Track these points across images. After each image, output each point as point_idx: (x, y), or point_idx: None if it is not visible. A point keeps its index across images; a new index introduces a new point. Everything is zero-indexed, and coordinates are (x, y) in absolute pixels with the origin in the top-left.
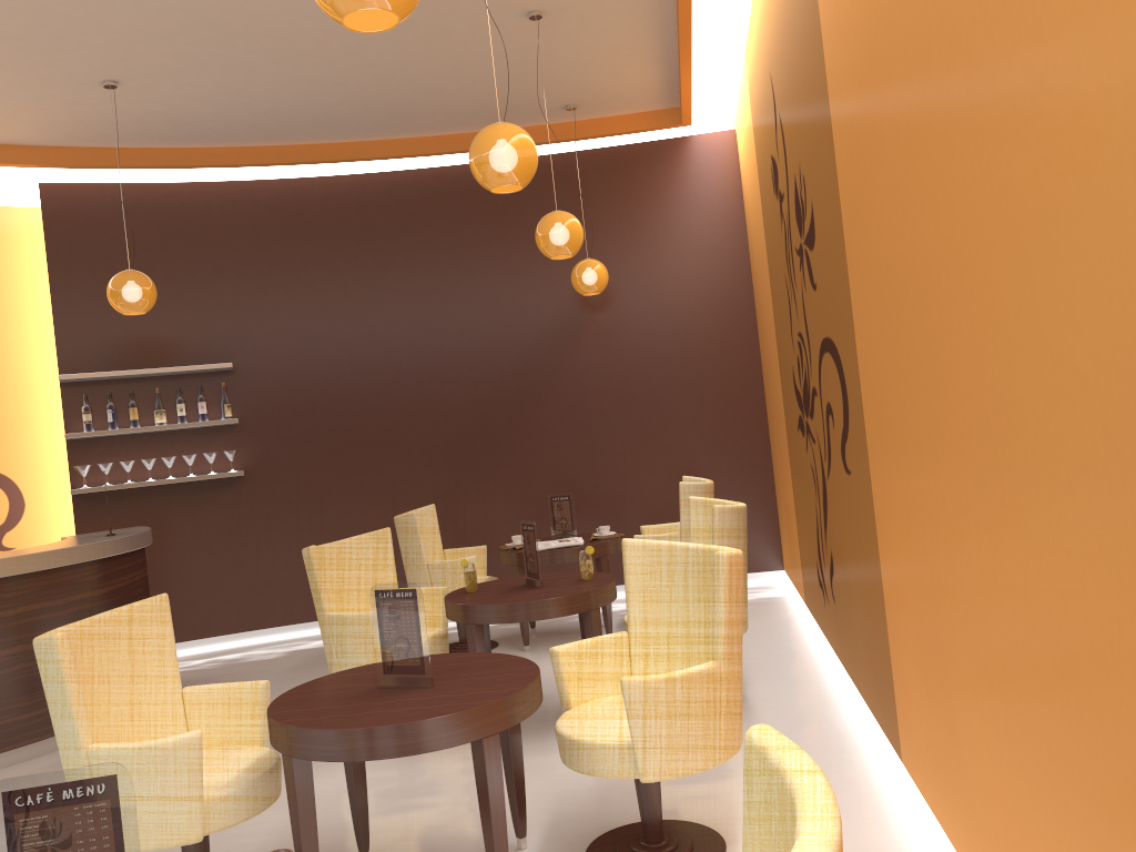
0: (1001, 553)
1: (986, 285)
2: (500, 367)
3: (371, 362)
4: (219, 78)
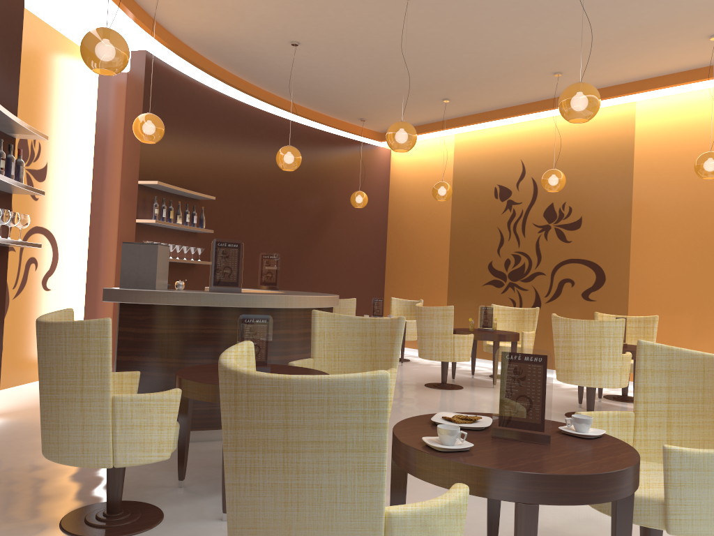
0: None
1: None
2: (298, 230)
3: (251, 212)
4: (326, 62)
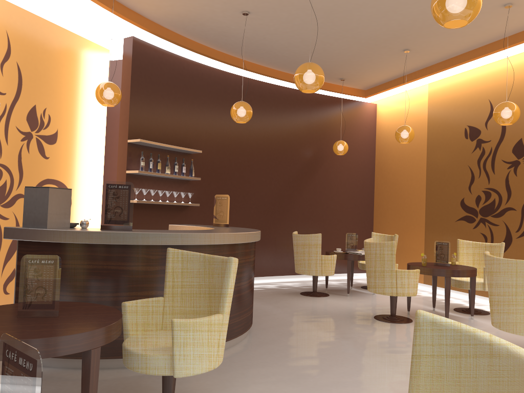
0: None
1: None
2: (288, 176)
3: (242, 163)
4: (282, 27)
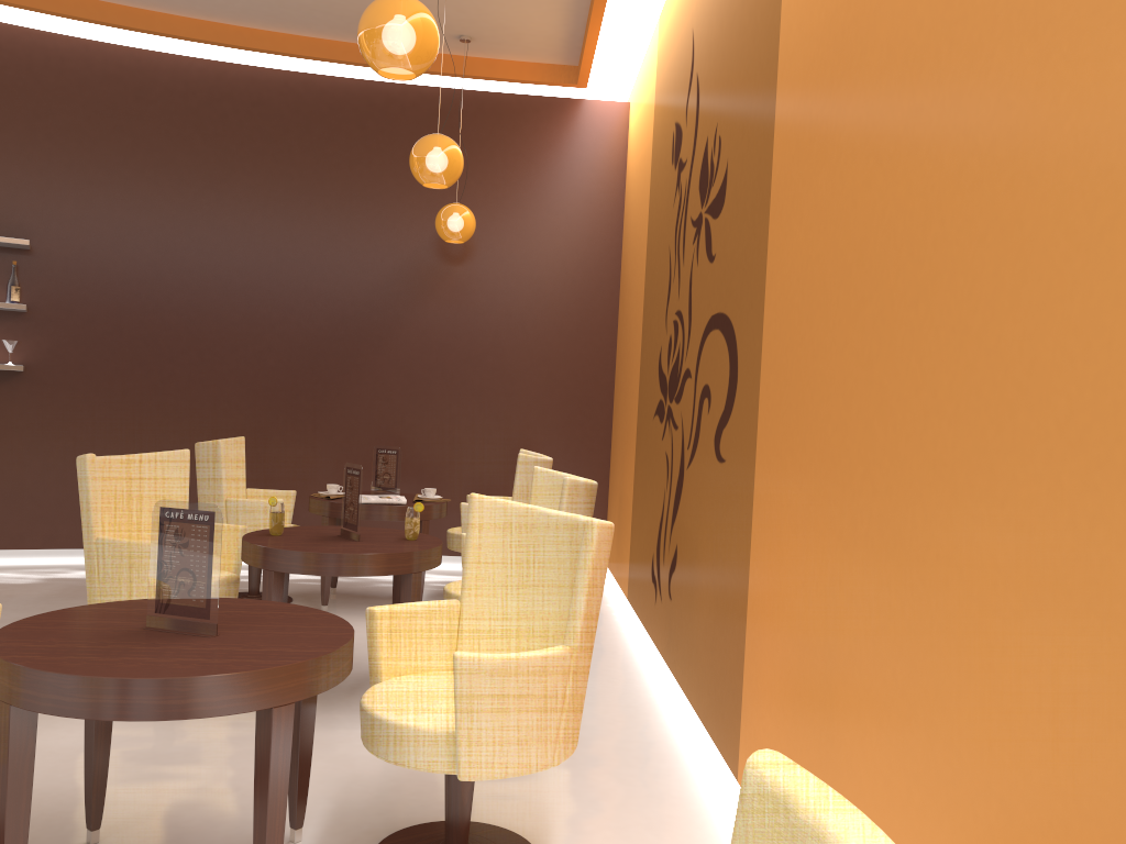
0: (965, 556)
1: (1015, 225)
2: (342, 303)
3: (196, 271)
4: None
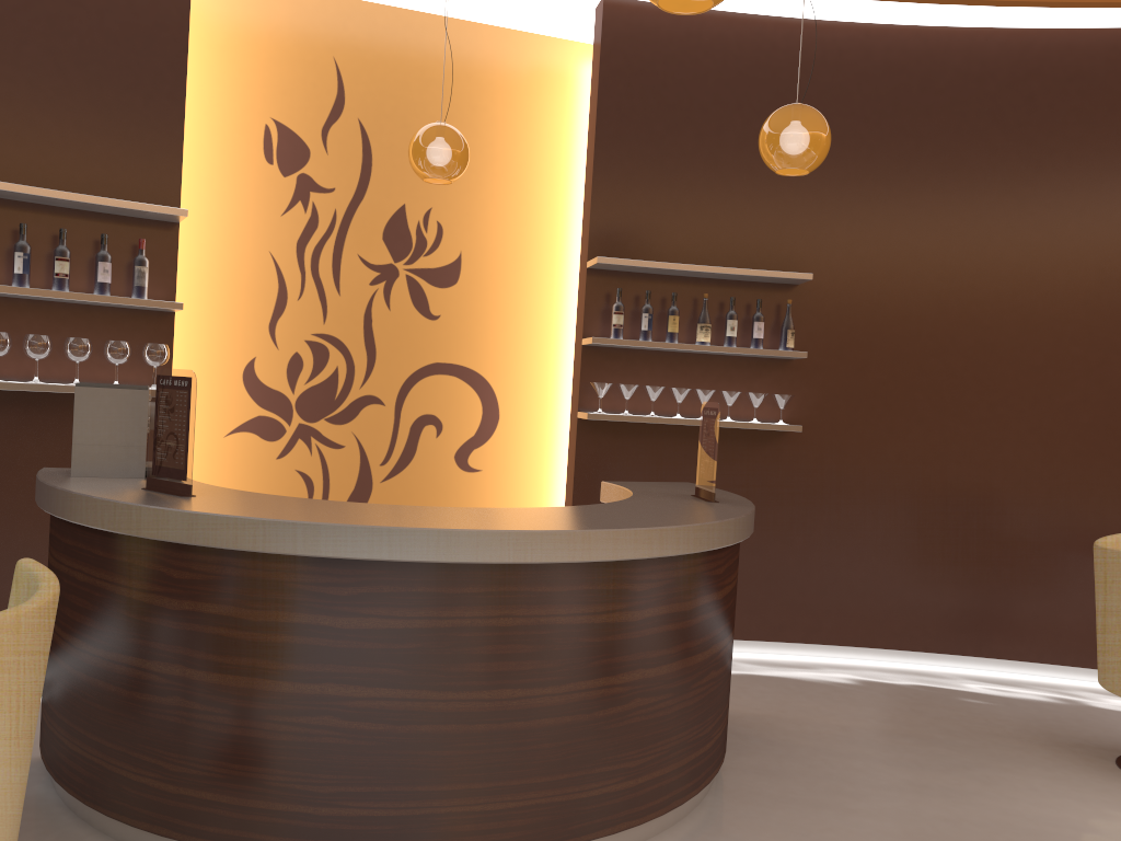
0: None
1: None
2: None
3: (988, 301)
4: None
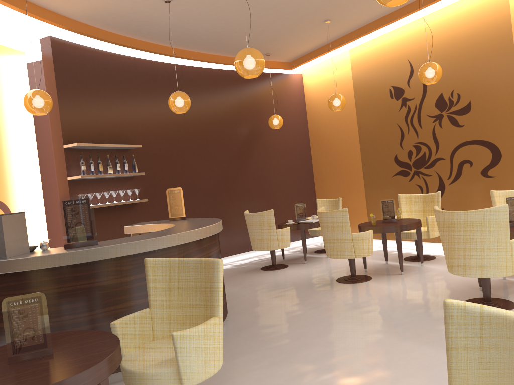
0: None
1: None
2: (229, 157)
3: (182, 150)
4: (205, 10)
